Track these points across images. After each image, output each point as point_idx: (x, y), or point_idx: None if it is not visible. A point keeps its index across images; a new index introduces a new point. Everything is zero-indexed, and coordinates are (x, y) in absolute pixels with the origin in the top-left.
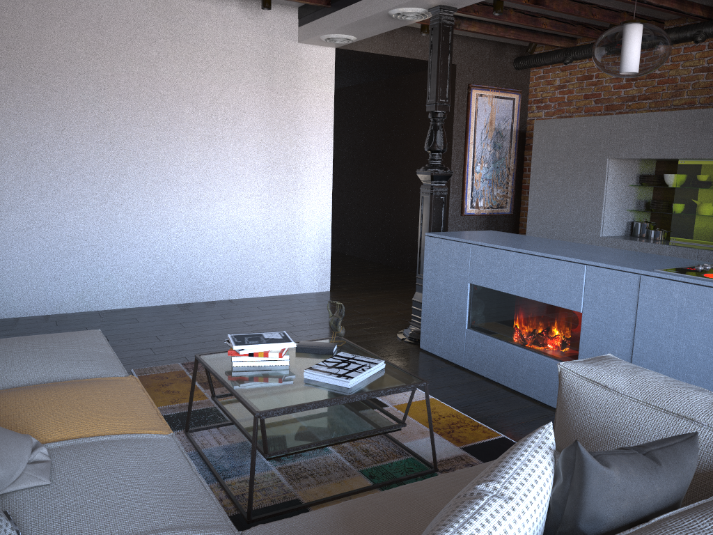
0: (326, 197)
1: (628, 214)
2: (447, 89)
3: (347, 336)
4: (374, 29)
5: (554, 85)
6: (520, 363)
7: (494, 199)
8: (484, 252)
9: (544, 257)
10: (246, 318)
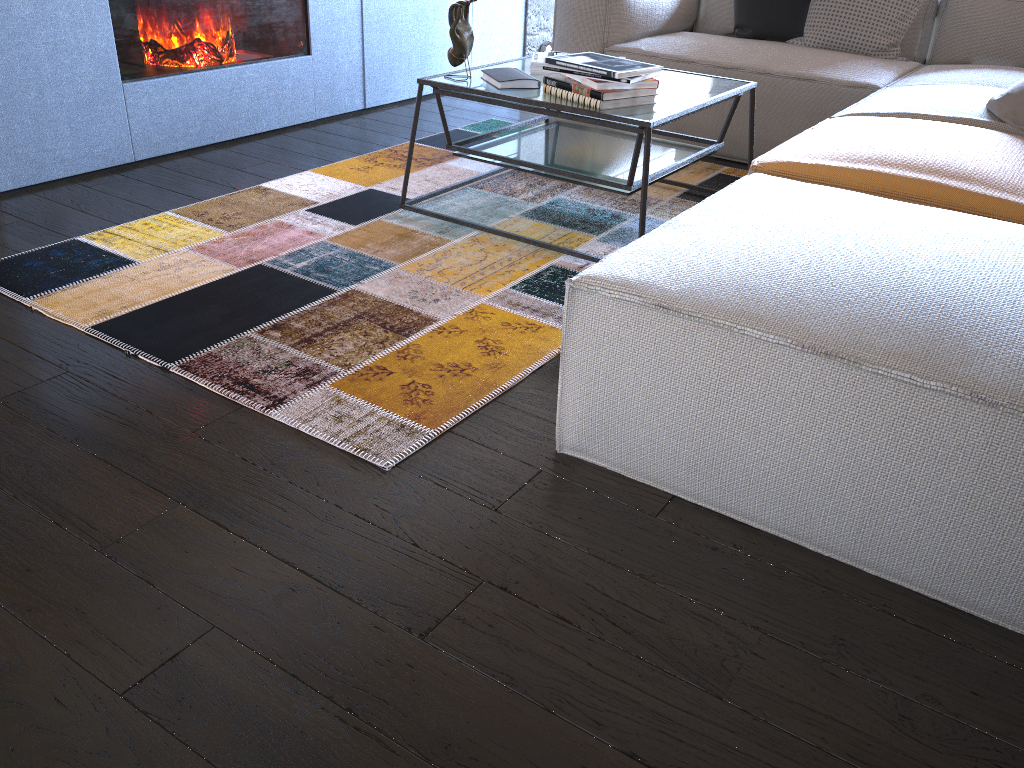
0: None
1: None
2: None
3: None
4: None
5: None
6: (239, 91)
7: None
8: None
9: None
10: None
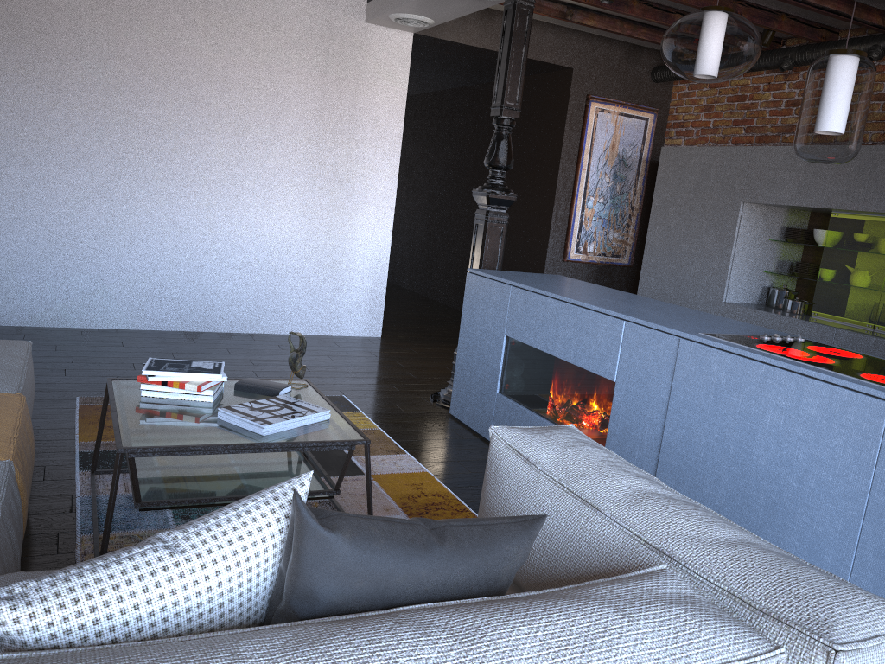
0: (385, 219)
1: (765, 277)
2: (518, 90)
3: (367, 389)
4: (450, 10)
5: (699, 105)
6: None
7: (608, 245)
8: (524, 297)
9: (583, 308)
10: (256, 355)
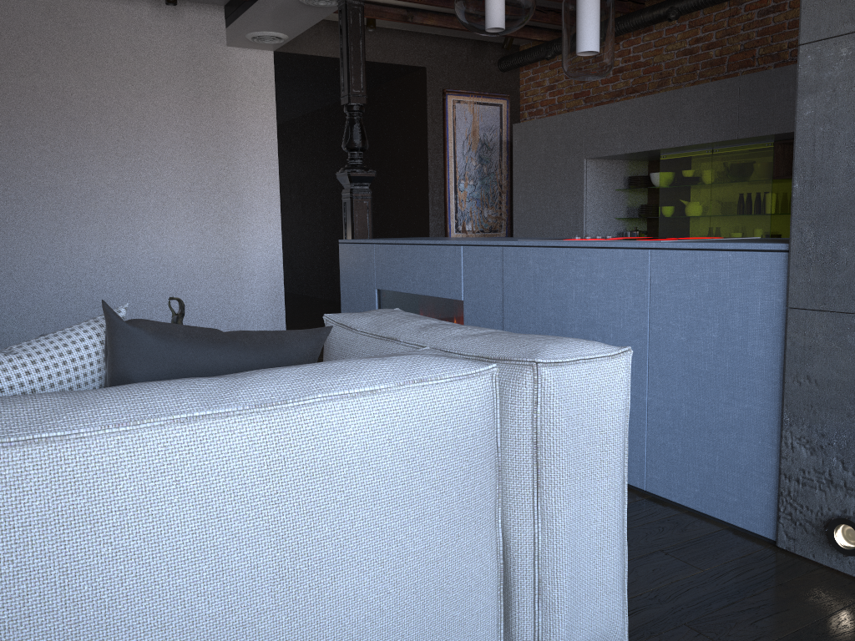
0: (273, 223)
1: (617, 223)
2: (361, 78)
3: None
4: (298, 22)
5: (544, 86)
6: None
7: (484, 222)
8: (385, 250)
9: (431, 245)
10: None
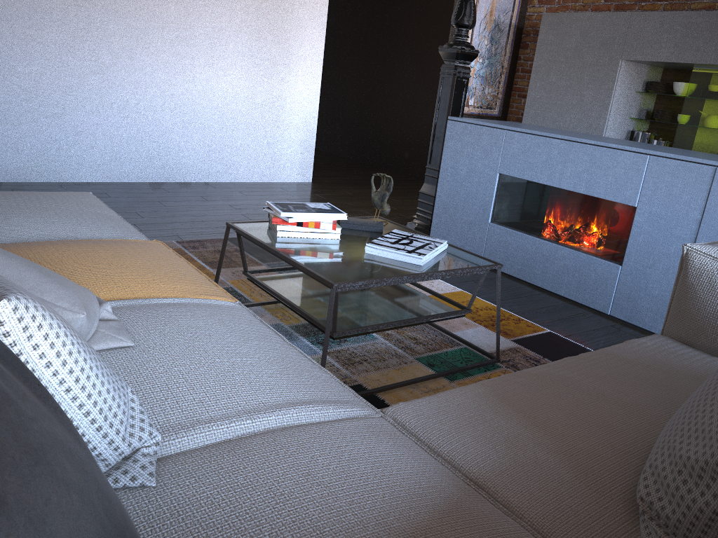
0: (315, 77)
1: (630, 122)
2: None
3: None
4: None
5: None
6: (552, 259)
7: (484, 99)
8: (522, 139)
9: (597, 146)
10: (230, 201)
